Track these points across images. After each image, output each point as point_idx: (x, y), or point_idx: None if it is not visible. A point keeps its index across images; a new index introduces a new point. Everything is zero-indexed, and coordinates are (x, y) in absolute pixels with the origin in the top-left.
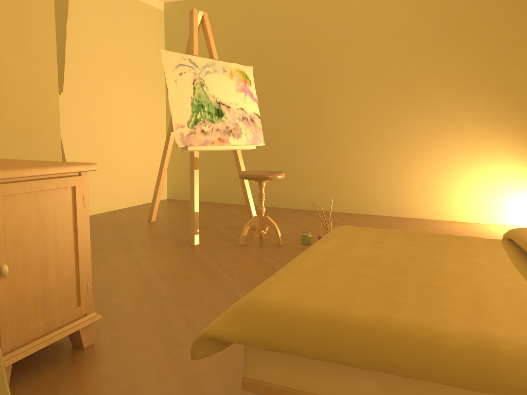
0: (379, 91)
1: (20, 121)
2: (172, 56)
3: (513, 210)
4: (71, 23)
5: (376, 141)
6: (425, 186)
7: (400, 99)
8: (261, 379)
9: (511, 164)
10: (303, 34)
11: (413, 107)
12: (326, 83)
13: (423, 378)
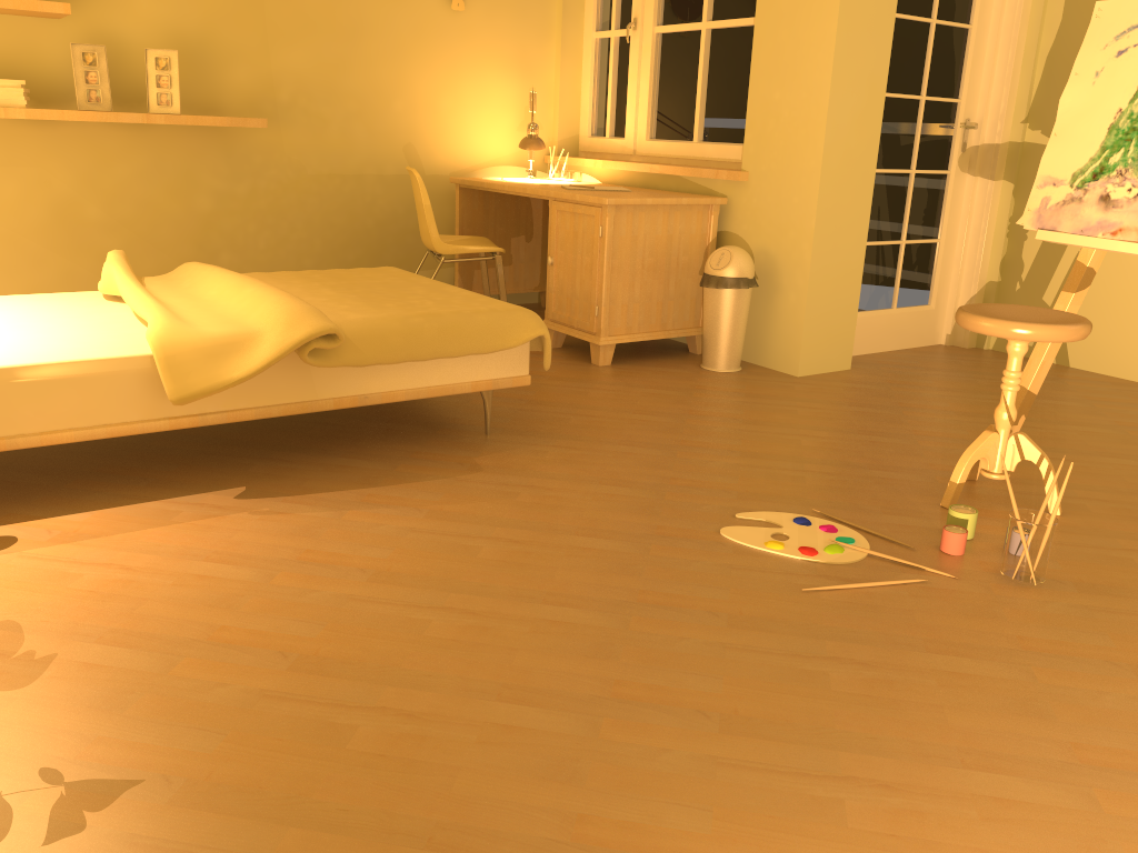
0: None
1: (778, 163)
2: (1121, 10)
3: None
4: None
5: None
6: None
7: None
8: None
9: None
10: None
11: None
12: None
13: None
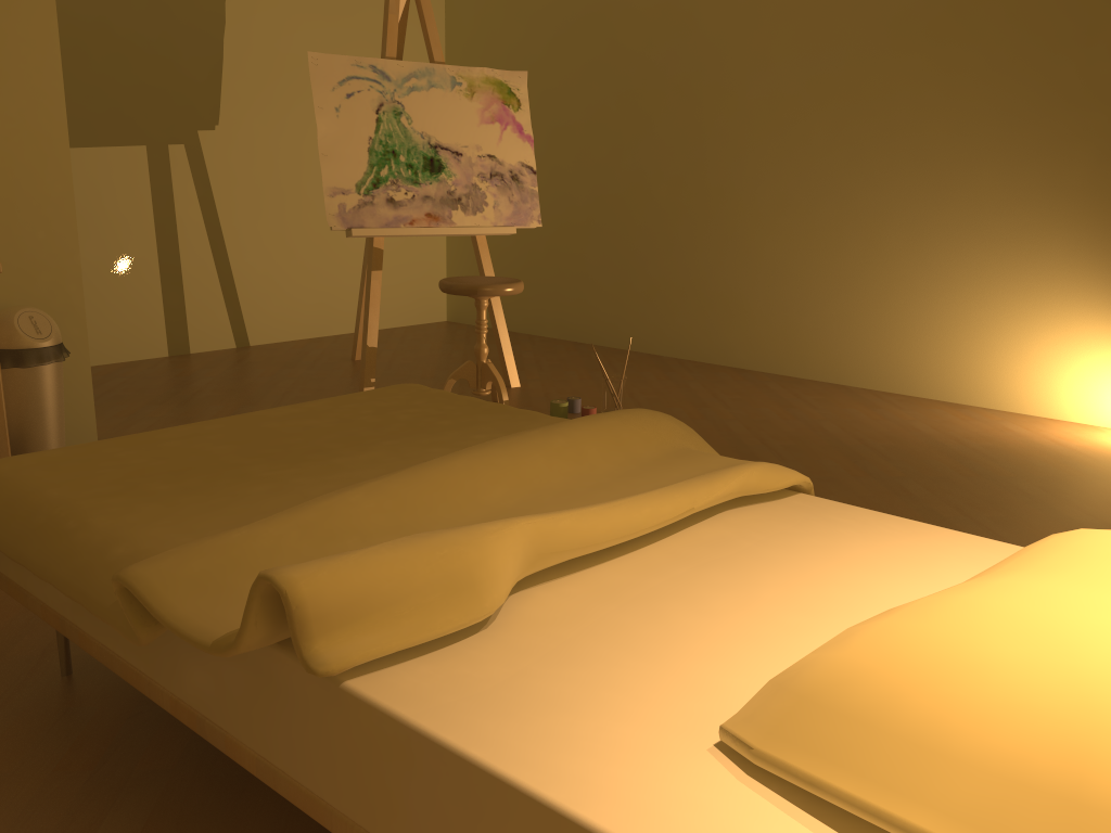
0: (817, 115)
1: None
2: (334, 63)
3: (1080, 388)
4: None
5: (806, 223)
6: (897, 324)
7: (856, 132)
8: (4, 572)
9: (1082, 283)
10: None
11: (881, 150)
12: (717, 96)
13: (42, 578)
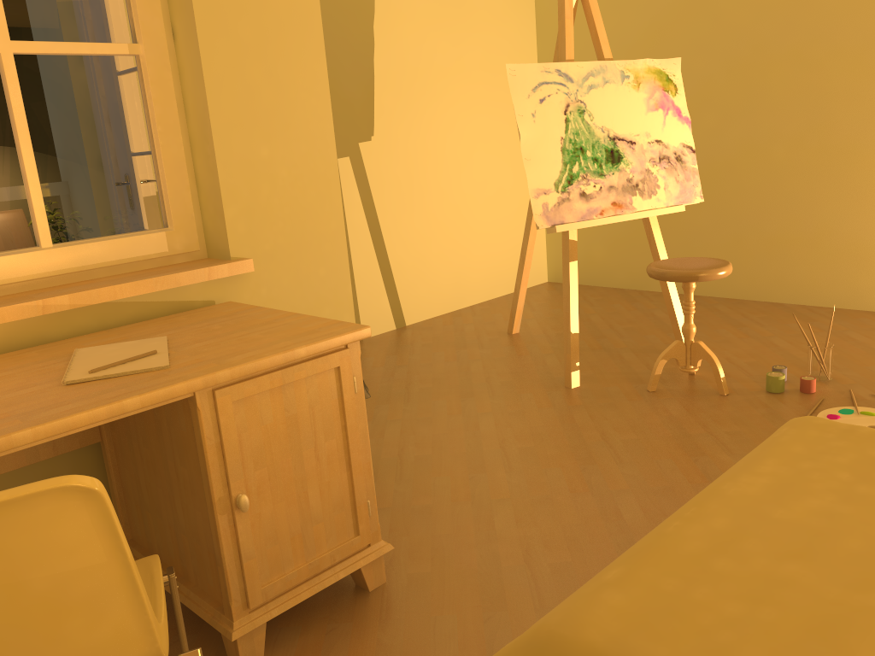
0: None
1: (287, 235)
2: (526, 71)
3: None
4: (380, 22)
5: None
6: None
7: None
8: None
9: None
10: None
11: None
12: (840, 59)
13: None
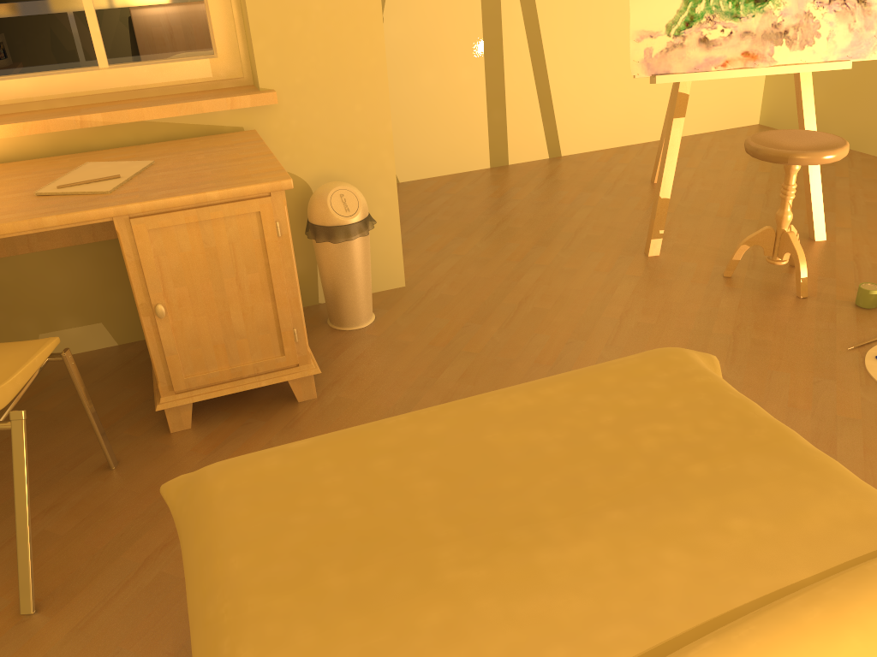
0: None
1: (320, 70)
2: None
3: None
4: None
5: None
6: None
7: None
8: None
9: None
10: None
11: None
12: None
13: None
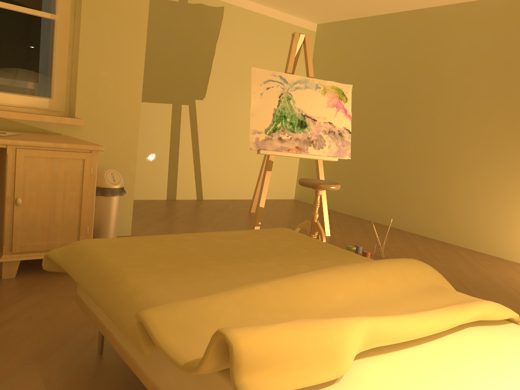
0: (499, 118)
1: (107, 115)
2: (262, 73)
3: None
4: (220, 43)
5: (488, 171)
6: None
7: None
8: (80, 296)
9: None
10: (430, 55)
11: None
12: (445, 105)
13: (98, 305)
